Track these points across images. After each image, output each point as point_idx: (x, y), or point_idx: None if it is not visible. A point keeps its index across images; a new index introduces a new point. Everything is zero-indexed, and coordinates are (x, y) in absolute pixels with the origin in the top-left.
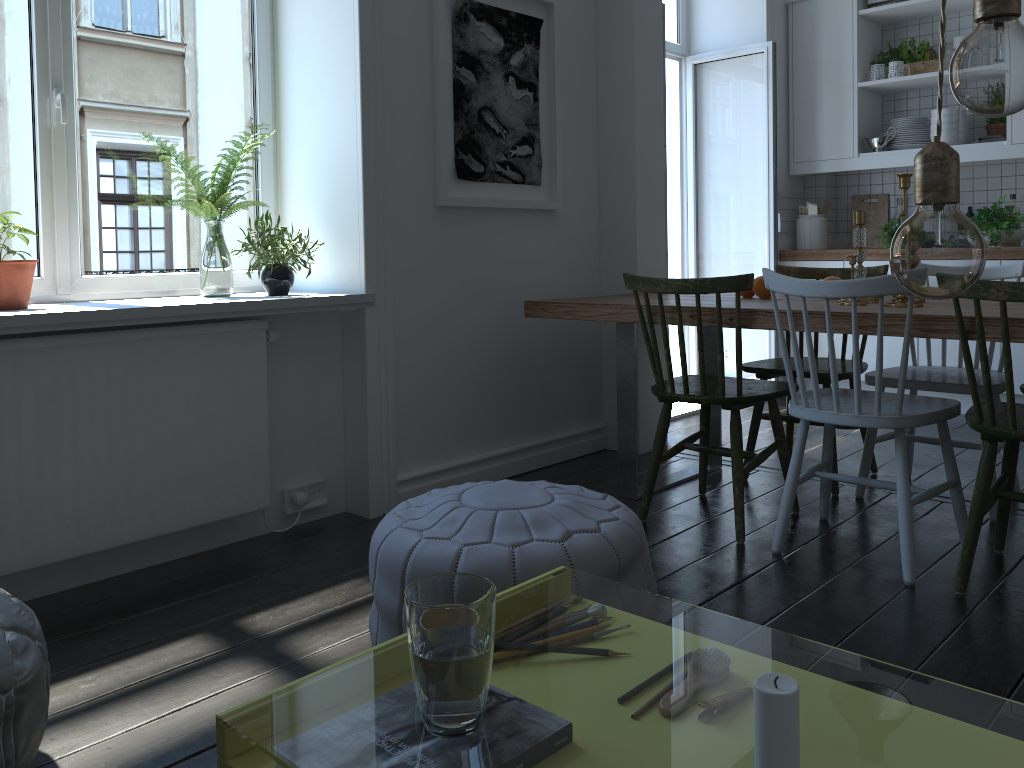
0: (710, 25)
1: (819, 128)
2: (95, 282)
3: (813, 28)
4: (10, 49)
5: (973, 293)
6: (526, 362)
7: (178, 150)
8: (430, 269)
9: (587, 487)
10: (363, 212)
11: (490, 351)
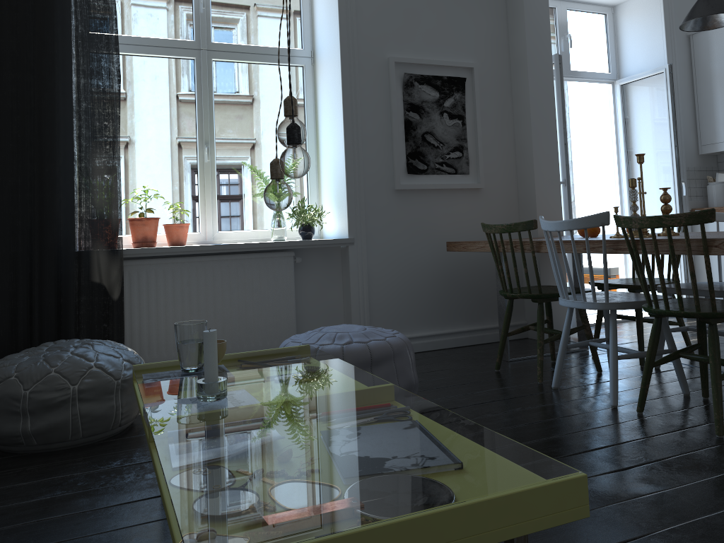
0: (631, 57)
1: (716, 119)
2: (224, 234)
3: (707, 50)
4: (187, 129)
5: (626, 224)
6: (461, 280)
7: (265, 169)
8: (391, 225)
9: (488, 354)
10: (346, 195)
11: (434, 272)
